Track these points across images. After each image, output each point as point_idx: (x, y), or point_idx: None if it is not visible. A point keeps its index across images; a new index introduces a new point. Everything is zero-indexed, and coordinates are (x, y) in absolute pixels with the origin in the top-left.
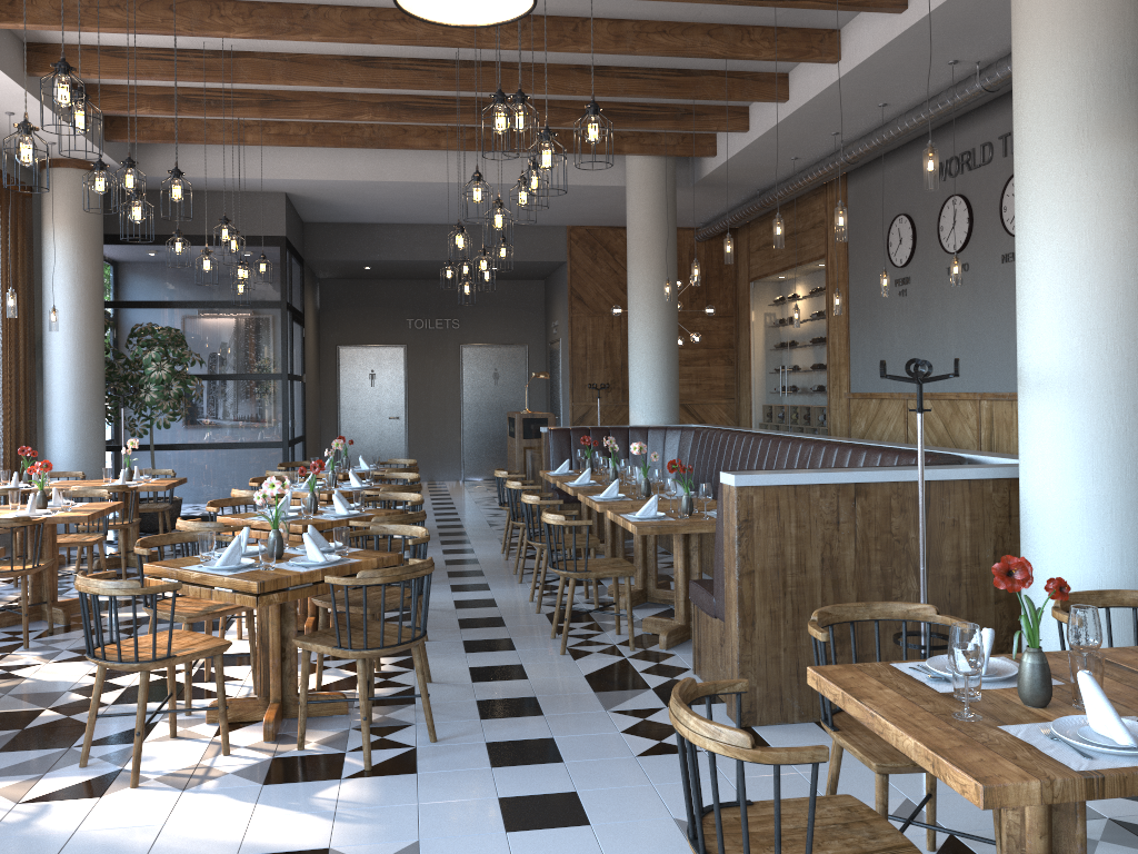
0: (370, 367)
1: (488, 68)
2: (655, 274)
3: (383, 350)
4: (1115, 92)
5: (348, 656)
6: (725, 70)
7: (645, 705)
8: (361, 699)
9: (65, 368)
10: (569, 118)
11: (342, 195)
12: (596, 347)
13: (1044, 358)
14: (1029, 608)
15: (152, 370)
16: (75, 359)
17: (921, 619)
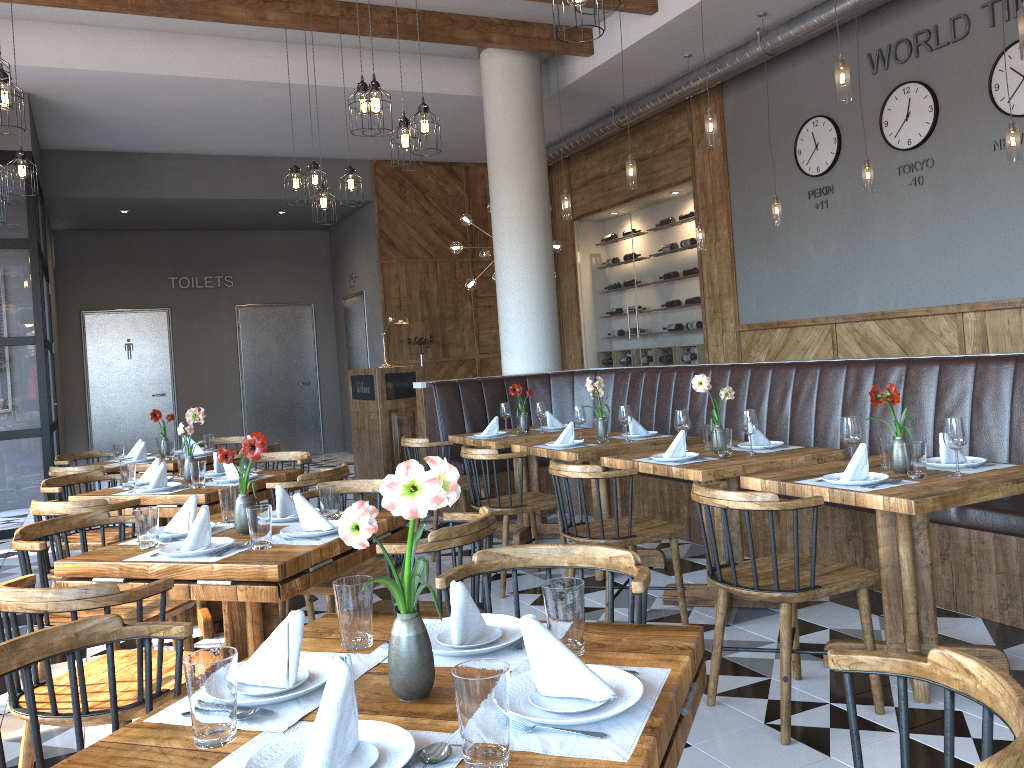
0: (126, 336)
1: None
2: (529, 193)
3: (142, 315)
4: None
5: None
6: None
7: None
8: None
9: None
10: None
11: (109, 100)
12: (411, 297)
13: None
14: None
15: None
16: None
17: None
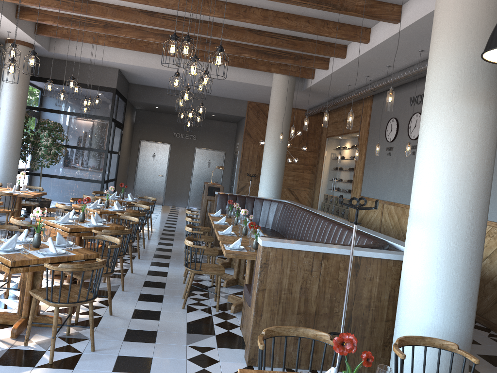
0: (153, 151)
1: (207, 24)
2: (278, 129)
3: (160, 145)
4: (475, 76)
5: (50, 305)
6: (317, 40)
7: (207, 345)
8: (53, 327)
9: (3, 134)
10: (245, 52)
11: (144, 73)
12: (253, 157)
13: (421, 206)
14: (348, 368)
15: (43, 141)
16: (8, 131)
17: (322, 341)
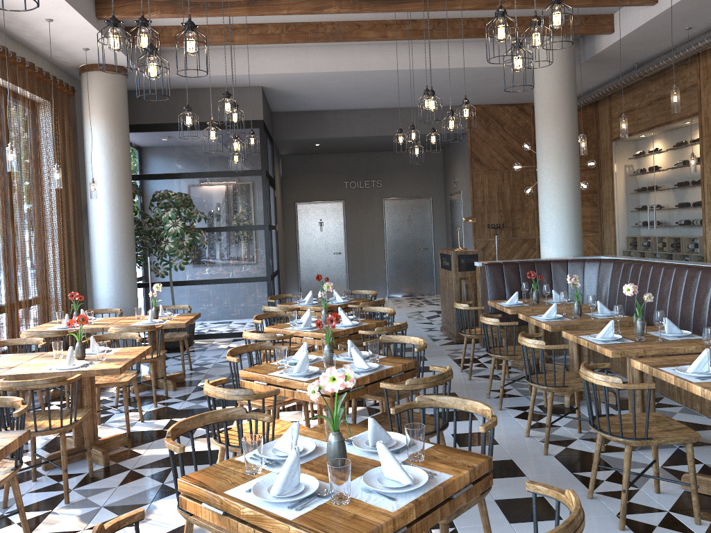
0: (319, 217)
1: None
2: (562, 134)
3: (328, 205)
4: None
5: None
6: None
7: None
8: None
9: (104, 227)
10: (503, 1)
11: (304, 86)
12: (491, 196)
13: None
14: None
15: (169, 226)
16: (111, 220)
17: None
